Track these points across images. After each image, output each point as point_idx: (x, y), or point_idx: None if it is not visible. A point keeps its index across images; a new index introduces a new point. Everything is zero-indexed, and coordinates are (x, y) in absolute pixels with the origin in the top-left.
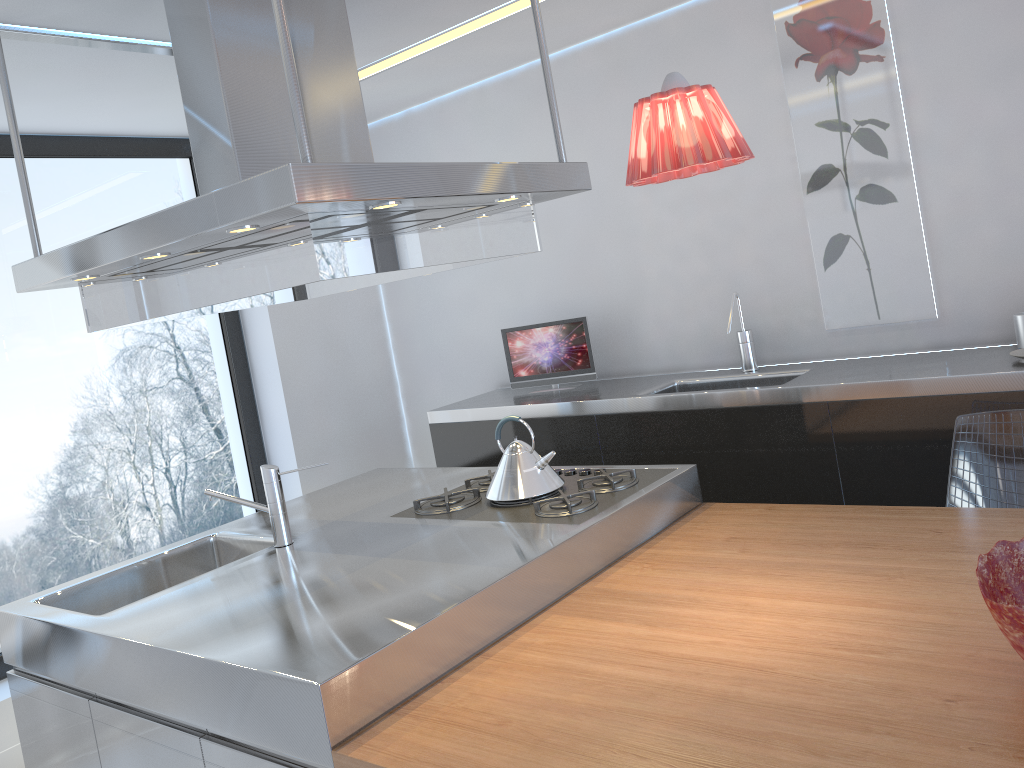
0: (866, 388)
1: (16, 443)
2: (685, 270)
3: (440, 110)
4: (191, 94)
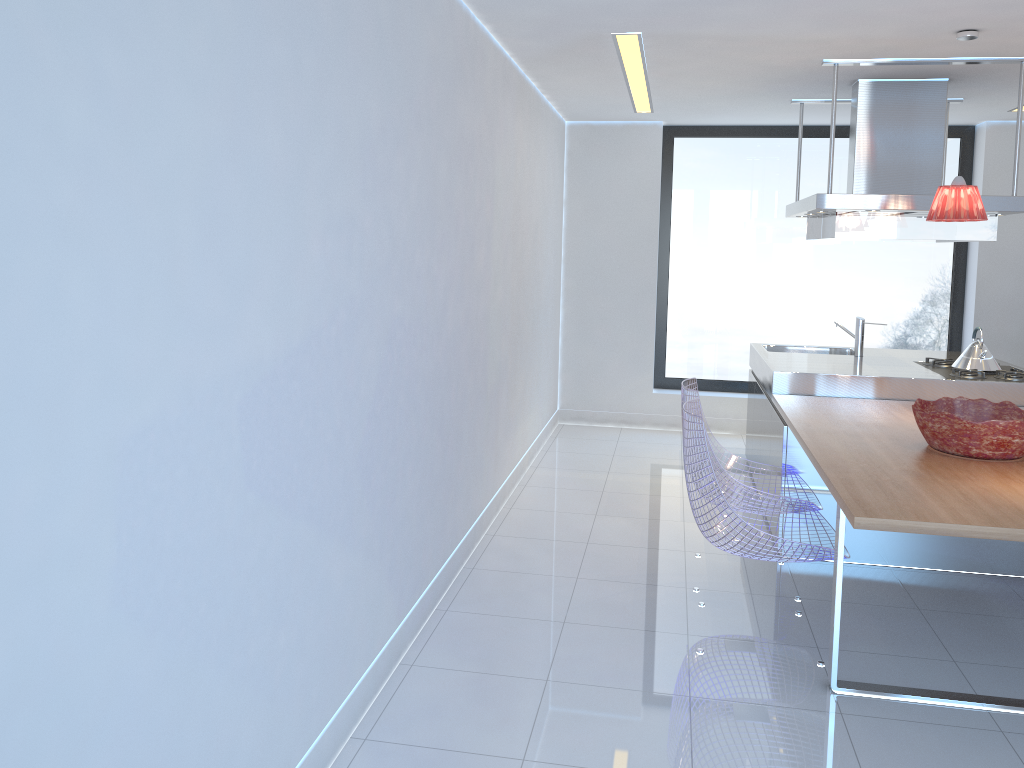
0: None
1: (812, 286)
2: None
3: None
4: (850, 143)
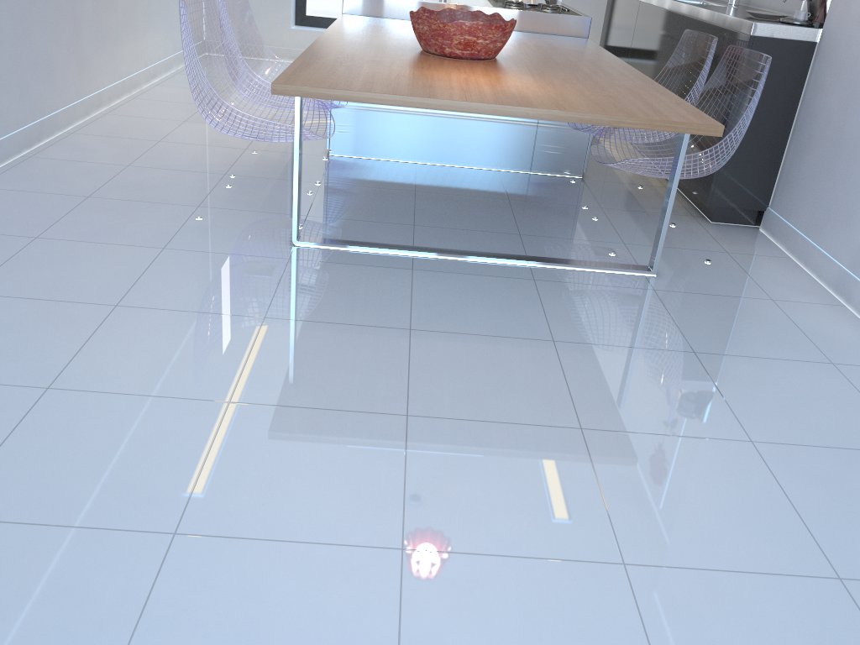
0: (693, 10)
1: None
2: None
3: None
4: None
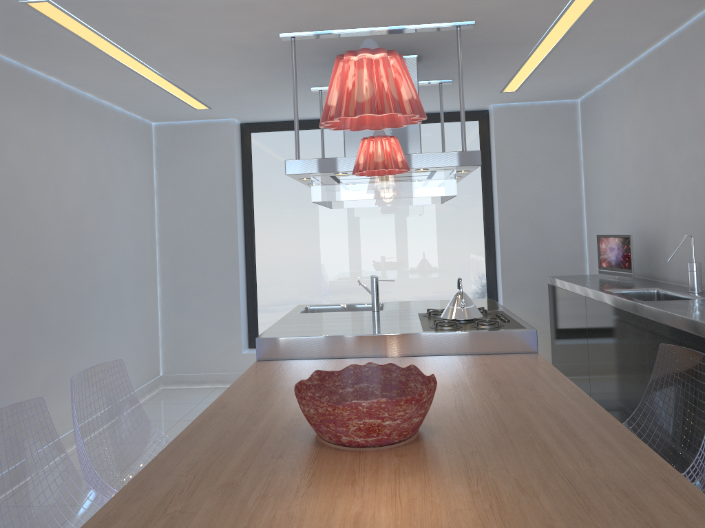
0: (658, 313)
1: (373, 250)
2: (686, 212)
3: (605, 89)
4: None
